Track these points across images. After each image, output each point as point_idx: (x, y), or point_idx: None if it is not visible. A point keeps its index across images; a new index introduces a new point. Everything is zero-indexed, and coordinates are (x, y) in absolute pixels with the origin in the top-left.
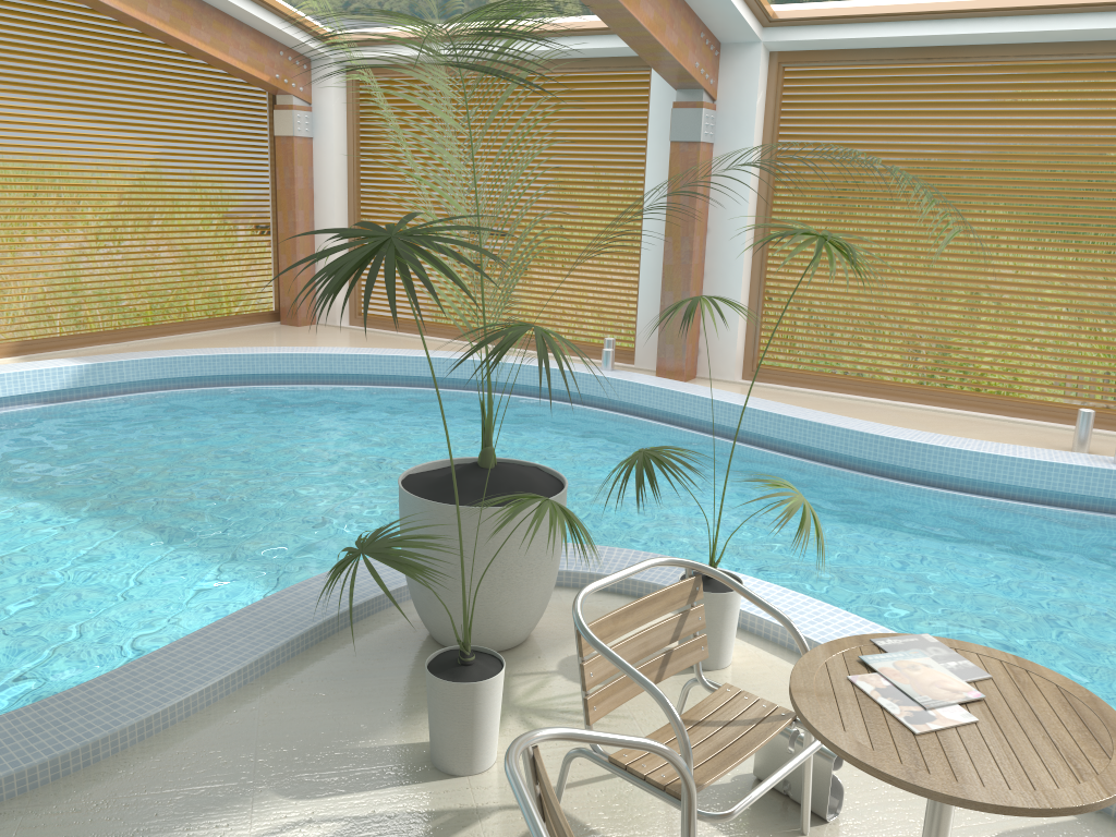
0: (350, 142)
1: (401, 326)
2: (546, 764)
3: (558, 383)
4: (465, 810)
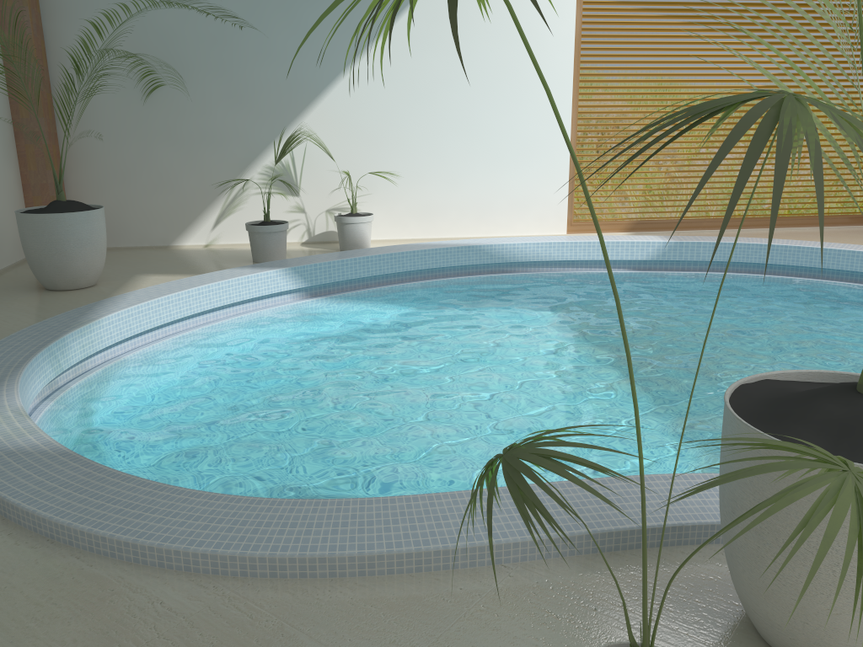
0: None
1: None
2: None
3: None
4: None
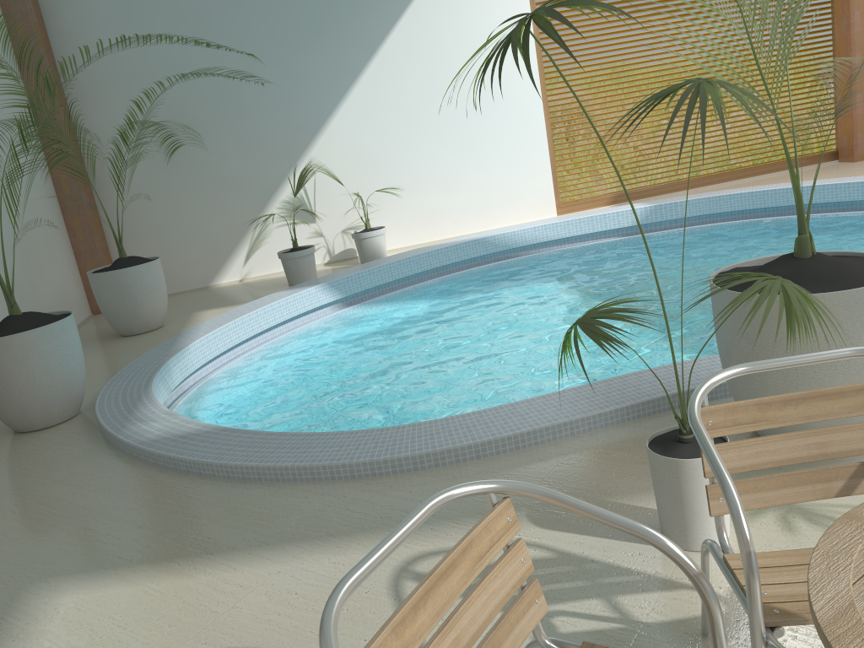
0: None
1: None
2: None
3: None
4: (656, 578)
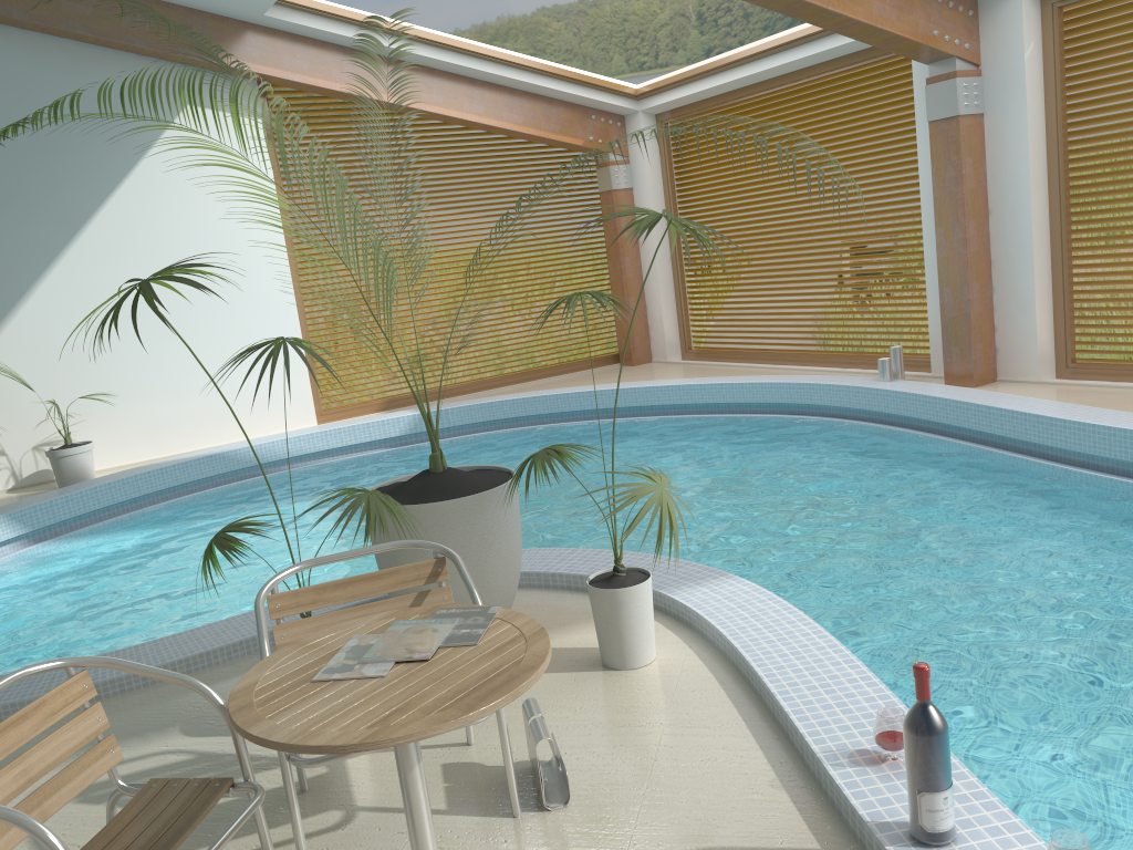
0: (665, 185)
1: (723, 356)
2: None
3: (833, 399)
4: None
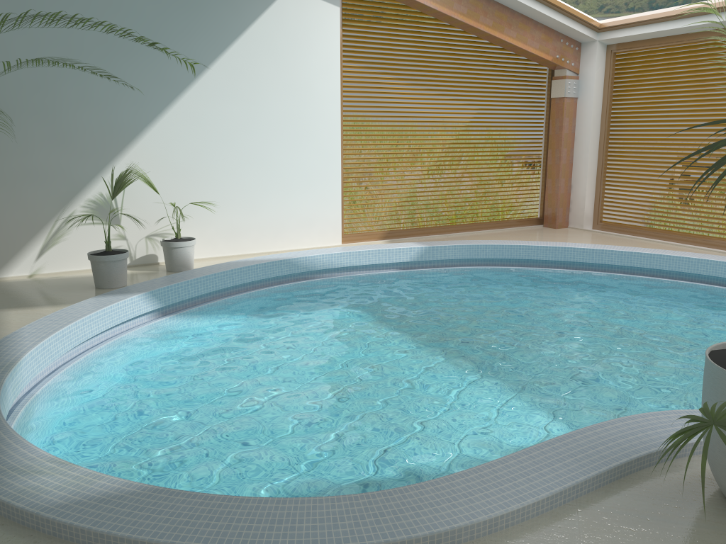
0: (604, 99)
1: (633, 231)
2: None
3: None
4: None
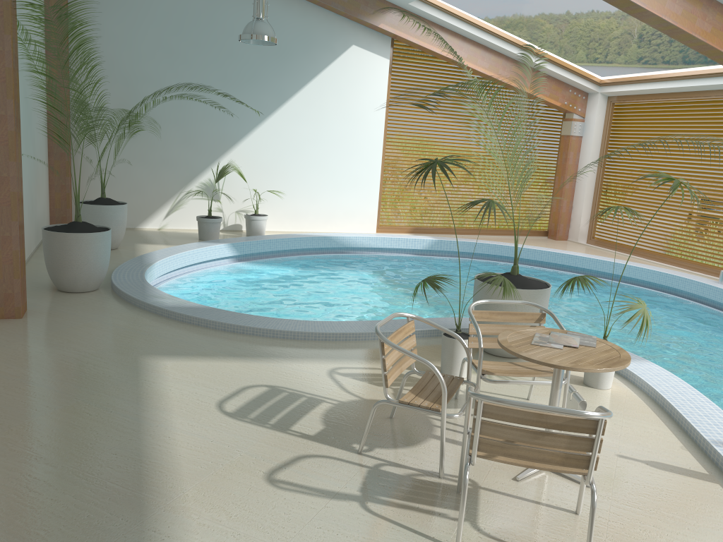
0: (603, 139)
1: (614, 246)
2: (481, 385)
3: (686, 287)
4: None
